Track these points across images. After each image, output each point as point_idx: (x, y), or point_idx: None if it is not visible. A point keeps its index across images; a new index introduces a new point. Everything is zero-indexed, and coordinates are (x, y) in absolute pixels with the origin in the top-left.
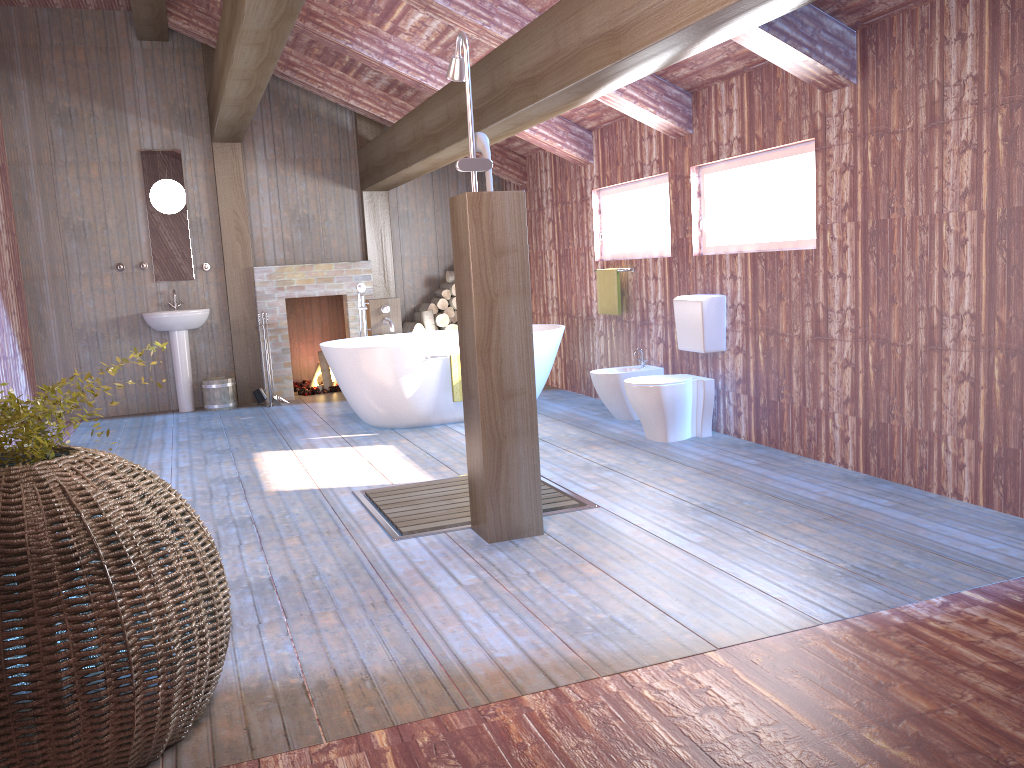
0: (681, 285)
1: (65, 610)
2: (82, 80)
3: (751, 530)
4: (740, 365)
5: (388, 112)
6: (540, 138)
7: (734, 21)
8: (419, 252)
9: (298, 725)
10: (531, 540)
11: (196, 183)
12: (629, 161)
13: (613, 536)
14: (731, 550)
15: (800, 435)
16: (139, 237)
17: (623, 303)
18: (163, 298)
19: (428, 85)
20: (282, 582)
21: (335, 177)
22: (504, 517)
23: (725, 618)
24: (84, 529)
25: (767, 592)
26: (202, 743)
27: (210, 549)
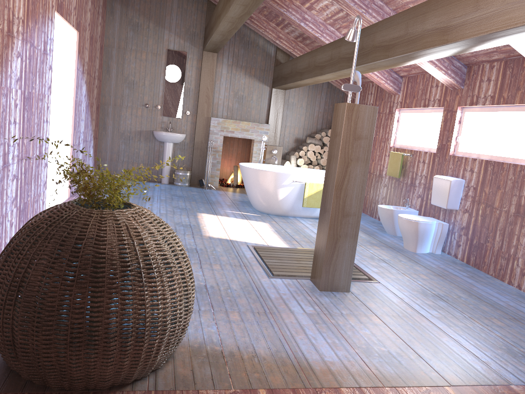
0: (438, 169)
1: (119, 292)
2: (146, 9)
3: (466, 316)
4: (465, 219)
5: (294, 49)
6: (374, 76)
7: (524, 33)
8: (295, 124)
9: (219, 375)
10: (342, 294)
11: (191, 70)
12: (421, 97)
13: (388, 302)
14: (455, 325)
15: (494, 265)
16: (158, 92)
17: (401, 172)
18: (164, 125)
19: (321, 39)
20: (211, 289)
21: (260, 78)
22: (330, 279)
23: (454, 367)
24: (134, 251)
25: (478, 357)
26: (169, 373)
27: (190, 271)
